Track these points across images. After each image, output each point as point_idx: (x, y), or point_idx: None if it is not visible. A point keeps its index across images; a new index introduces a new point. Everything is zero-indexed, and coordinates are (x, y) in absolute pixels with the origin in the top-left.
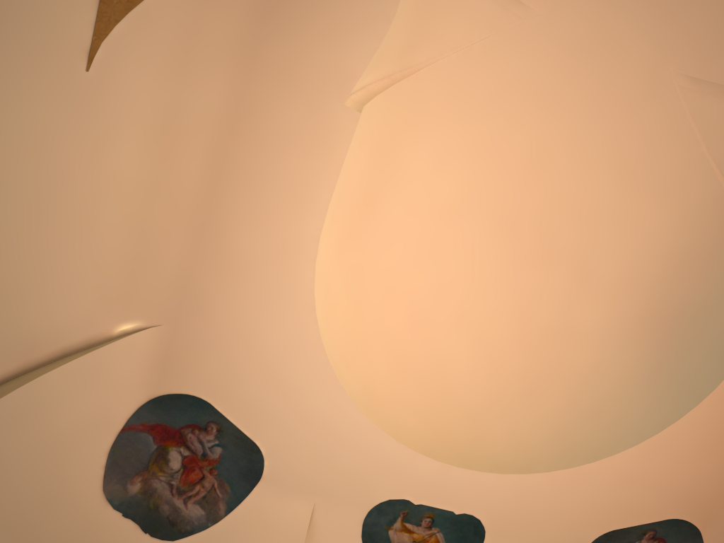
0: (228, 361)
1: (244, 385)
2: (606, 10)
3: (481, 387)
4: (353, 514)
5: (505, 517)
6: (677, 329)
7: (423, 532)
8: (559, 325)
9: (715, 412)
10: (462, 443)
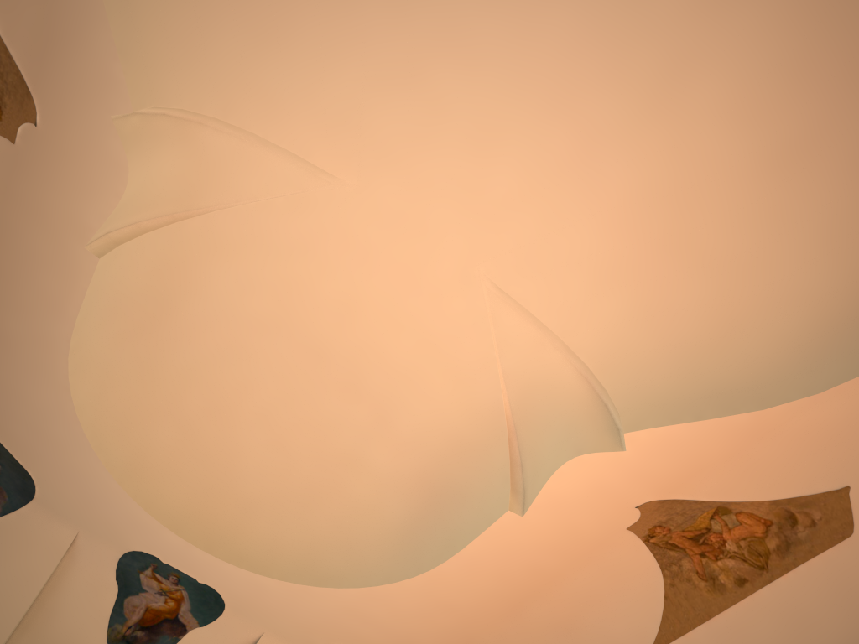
0: (1, 405)
1: (16, 427)
2: (423, 197)
3: (265, 483)
4: (111, 551)
5: (242, 600)
6: (437, 502)
7: (171, 586)
8: (354, 454)
9: (429, 588)
10: (220, 527)
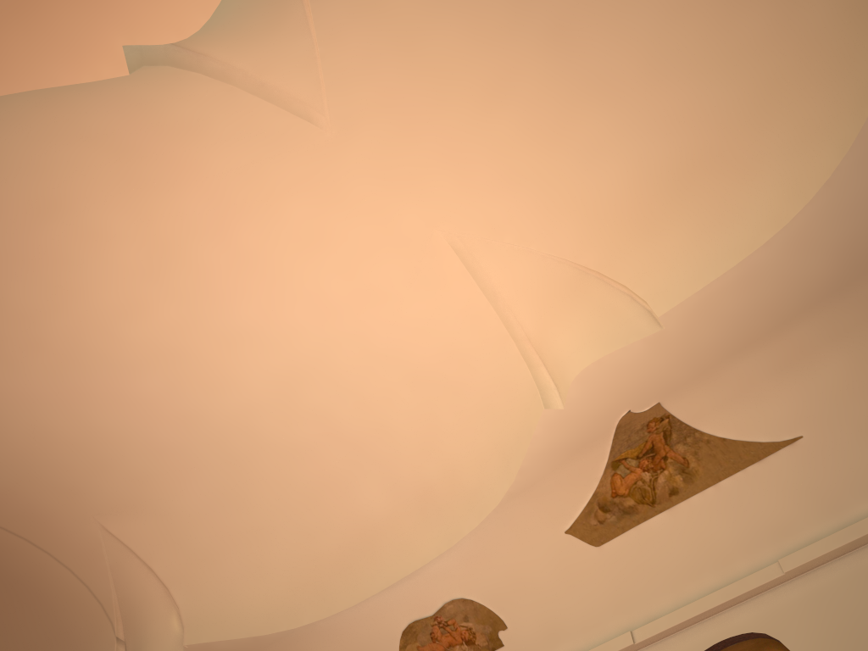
0: None
1: None
2: (376, 205)
3: None
4: None
5: None
6: None
7: None
8: None
9: None
10: None
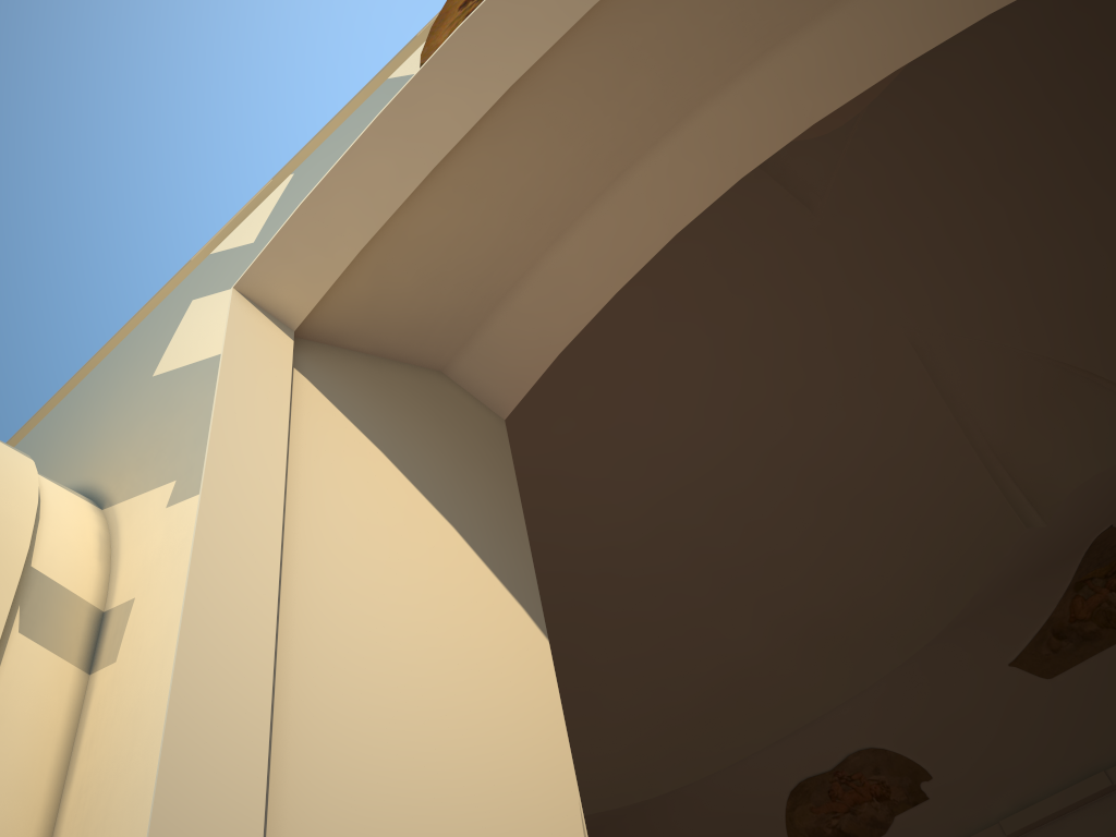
0: None
1: None
2: (836, 298)
3: None
4: None
5: None
6: None
7: None
8: None
9: None
10: None
